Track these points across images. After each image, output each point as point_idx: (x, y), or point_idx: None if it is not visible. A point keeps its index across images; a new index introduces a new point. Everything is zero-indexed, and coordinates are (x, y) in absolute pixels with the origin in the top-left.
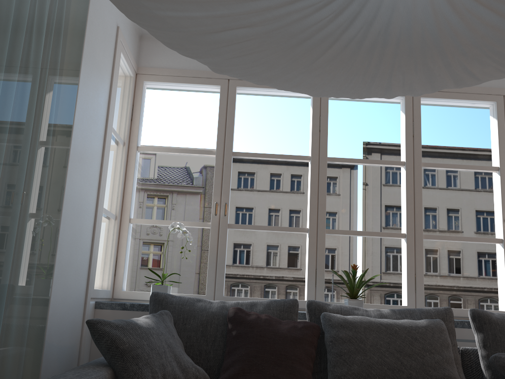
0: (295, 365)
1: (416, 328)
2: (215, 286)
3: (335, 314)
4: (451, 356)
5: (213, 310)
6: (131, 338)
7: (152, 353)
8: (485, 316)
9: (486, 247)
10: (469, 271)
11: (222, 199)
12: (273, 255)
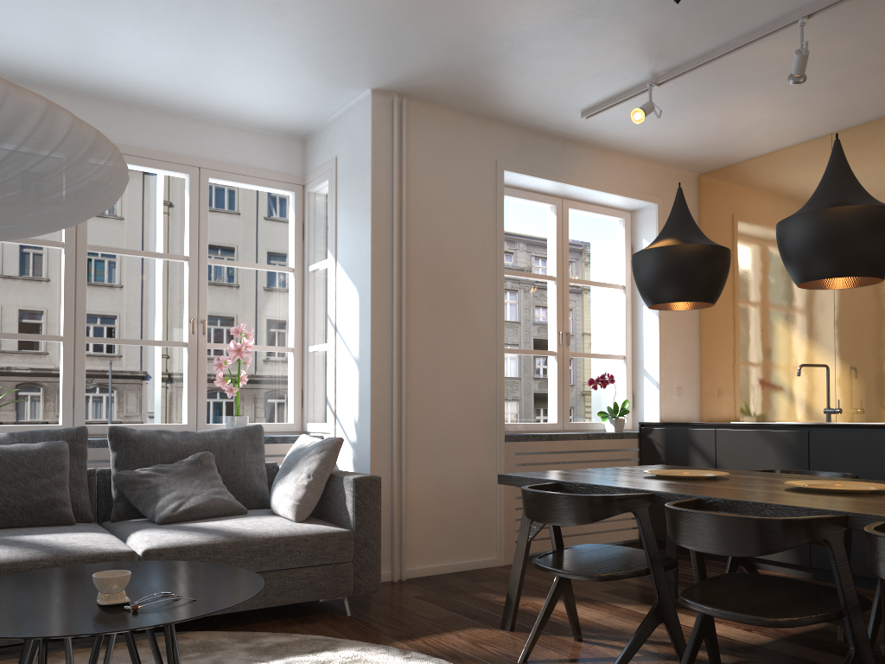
0: None
1: (27, 452)
2: None
3: None
4: (65, 478)
5: None
6: None
7: None
8: (123, 434)
9: None
10: None
11: None
12: None
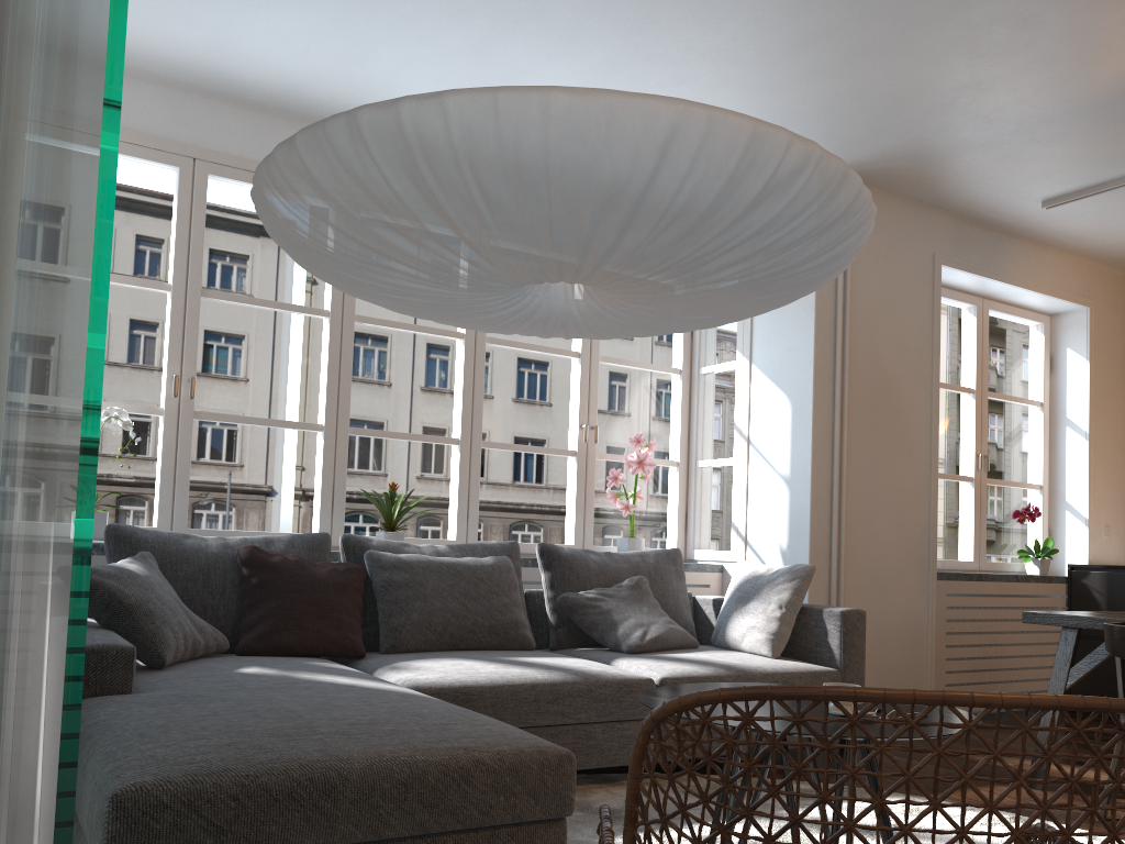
0: (343, 617)
1: (483, 567)
2: (173, 512)
3: (385, 552)
4: (519, 598)
5: (214, 550)
6: (135, 590)
7: (165, 609)
8: (555, 551)
9: (528, 427)
10: (496, 471)
11: (185, 369)
12: None
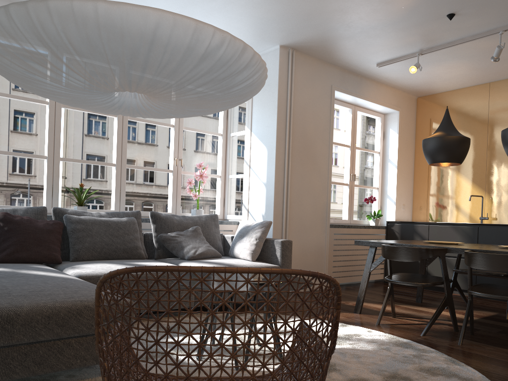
0: (51, 245)
1: (121, 222)
2: None
3: (73, 215)
4: (139, 236)
5: None
6: None
7: None
8: (157, 215)
9: None
10: (161, 180)
11: None
12: None
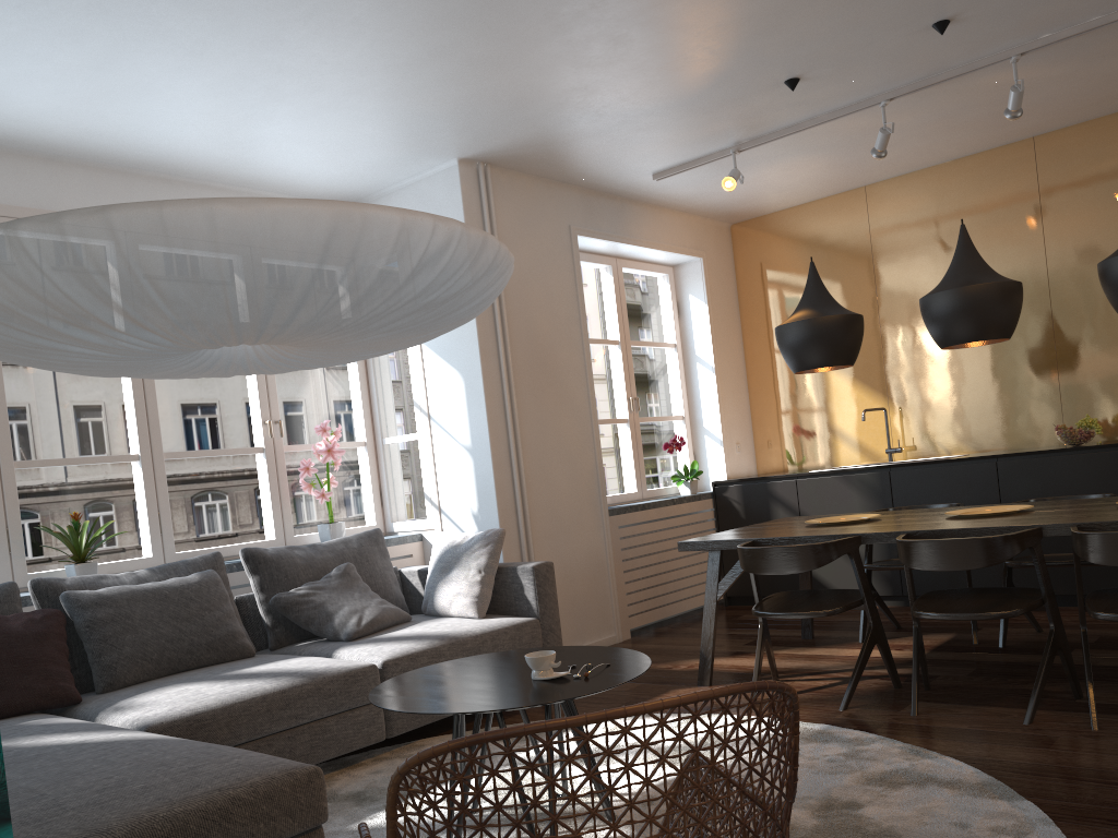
0: (51, 667)
1: (190, 586)
2: None
3: (83, 591)
4: (232, 608)
5: None
6: None
7: None
8: (259, 554)
9: (194, 389)
10: (165, 440)
11: None
12: None
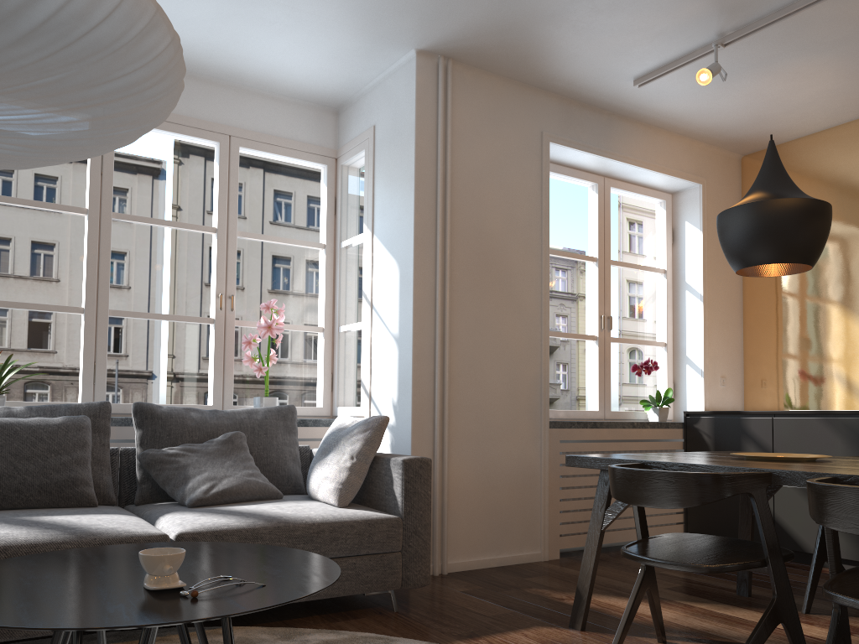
0: None
1: (46, 426)
2: None
3: None
4: (87, 455)
5: None
6: None
7: None
8: (149, 410)
9: None
10: None
11: None
12: (7, 326)
